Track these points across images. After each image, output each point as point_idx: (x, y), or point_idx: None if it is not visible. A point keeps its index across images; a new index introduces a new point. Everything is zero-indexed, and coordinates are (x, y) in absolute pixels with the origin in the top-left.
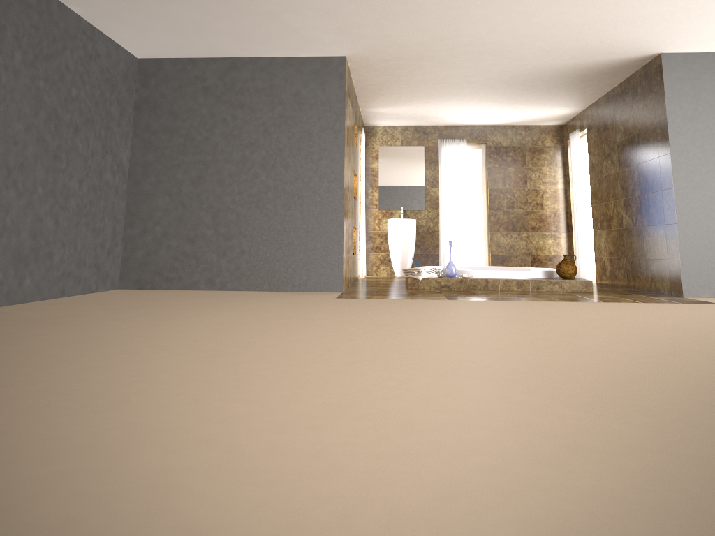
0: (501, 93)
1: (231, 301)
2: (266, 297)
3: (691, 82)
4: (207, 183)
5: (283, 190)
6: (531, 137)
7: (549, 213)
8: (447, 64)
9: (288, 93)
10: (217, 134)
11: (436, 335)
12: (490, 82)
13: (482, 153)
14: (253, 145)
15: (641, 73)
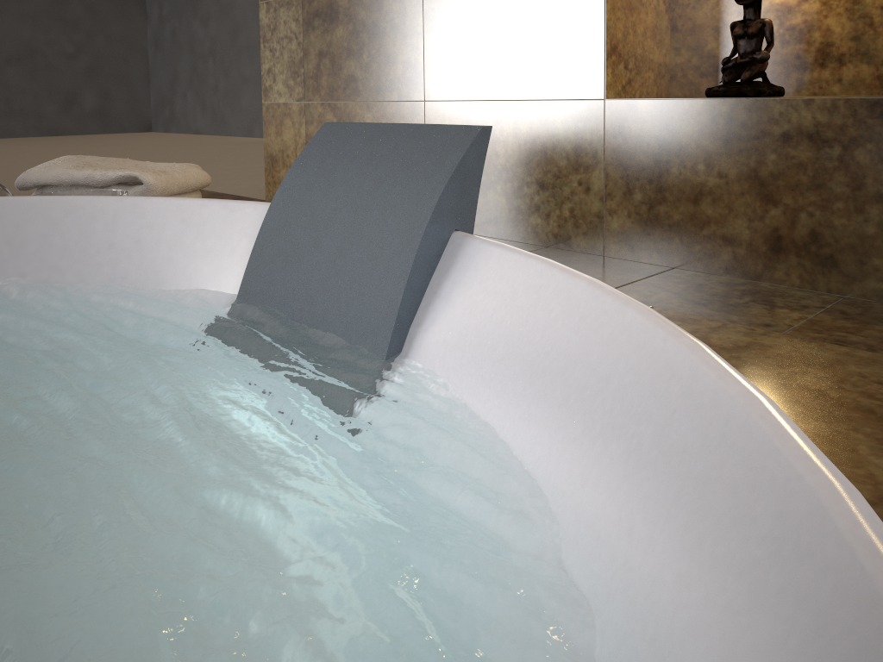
0: None
1: None
2: None
3: None
4: None
5: None
6: None
7: None
8: None
9: None
10: None
11: None
12: None
13: None
14: None
15: None
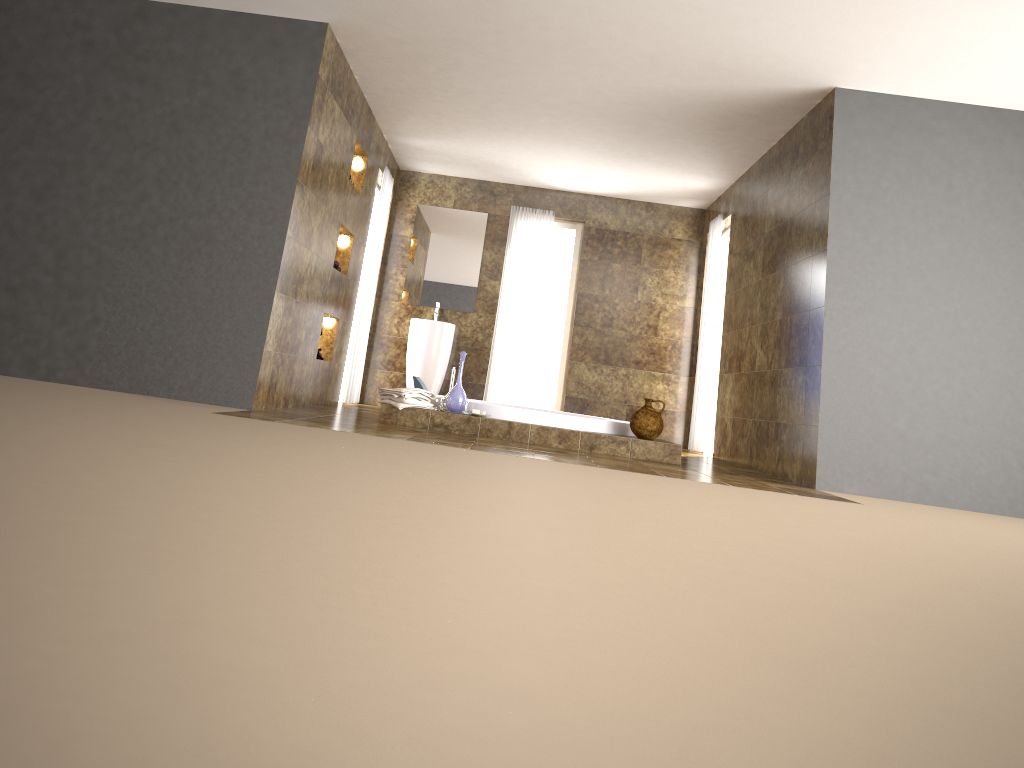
0: (598, 135)
1: (1, 391)
2: (90, 396)
3: (877, 140)
4: (59, 199)
5: (183, 227)
6: (655, 222)
7: (666, 343)
8: (498, 63)
9: (223, 69)
10: (92, 120)
11: (207, 471)
12: (575, 109)
13: (577, 237)
14: (149, 146)
15: (807, 122)
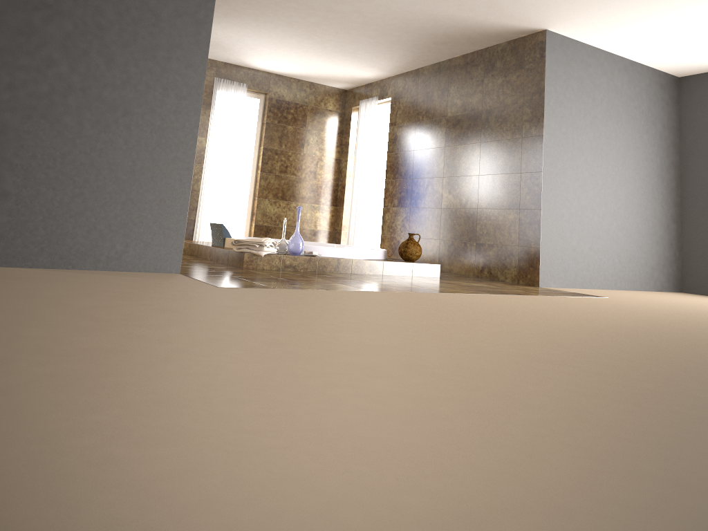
0: (341, 36)
1: (62, 296)
2: (94, 284)
3: (564, 67)
4: None
5: (97, 98)
6: (315, 97)
7: (321, 184)
8: None
9: None
10: None
11: None
12: (351, 16)
13: (261, 105)
14: (51, 9)
15: (506, 47)
